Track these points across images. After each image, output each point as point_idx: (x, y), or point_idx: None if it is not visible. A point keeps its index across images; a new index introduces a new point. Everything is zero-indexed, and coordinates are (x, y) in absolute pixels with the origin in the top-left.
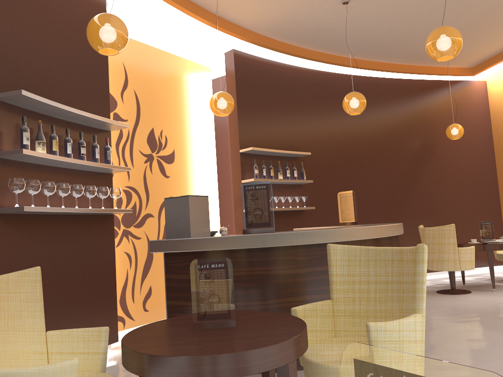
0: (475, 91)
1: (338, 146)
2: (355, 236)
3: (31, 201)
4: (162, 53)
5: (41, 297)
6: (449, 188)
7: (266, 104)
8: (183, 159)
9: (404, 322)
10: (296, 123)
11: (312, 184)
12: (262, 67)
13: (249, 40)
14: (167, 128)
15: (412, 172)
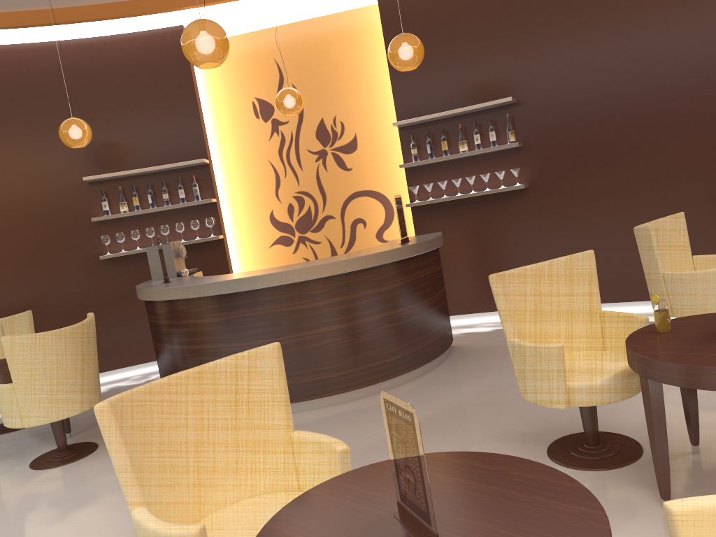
0: None
1: (604, 57)
2: (181, 295)
3: (134, 244)
4: (325, 19)
5: (29, 327)
6: None
7: (443, 38)
8: (371, 142)
9: None
10: (505, 47)
11: (544, 142)
12: None
13: None
14: (343, 112)
15: None
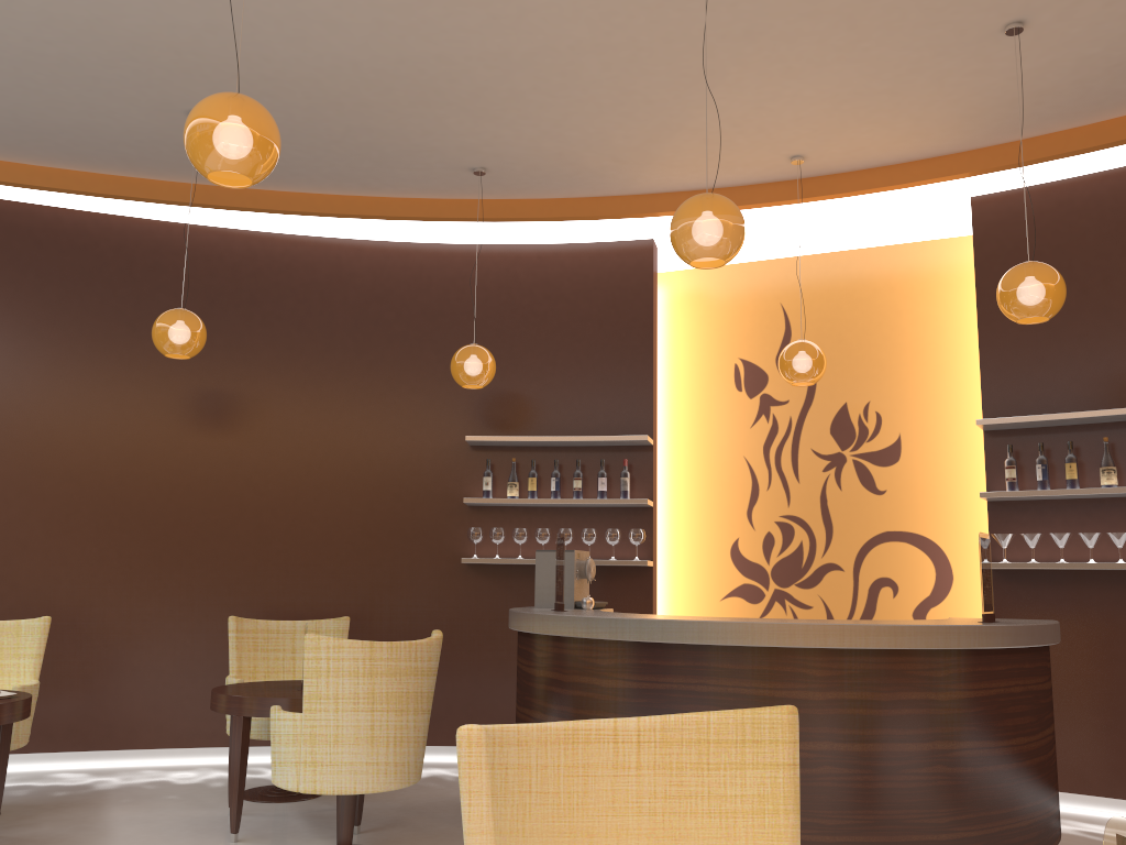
0: None
1: None
2: (581, 631)
3: (514, 550)
4: (873, 252)
5: None
6: None
7: (1086, 291)
8: (926, 453)
9: (278, 713)
10: None
11: None
12: (1072, 203)
13: (974, 171)
14: (883, 397)
15: None
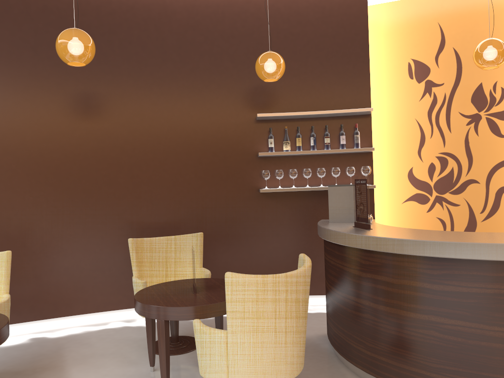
0: None
1: None
2: (415, 251)
3: (288, 182)
4: None
5: (198, 249)
6: None
7: None
8: None
9: (204, 329)
10: None
11: None
12: None
13: None
14: None
15: None
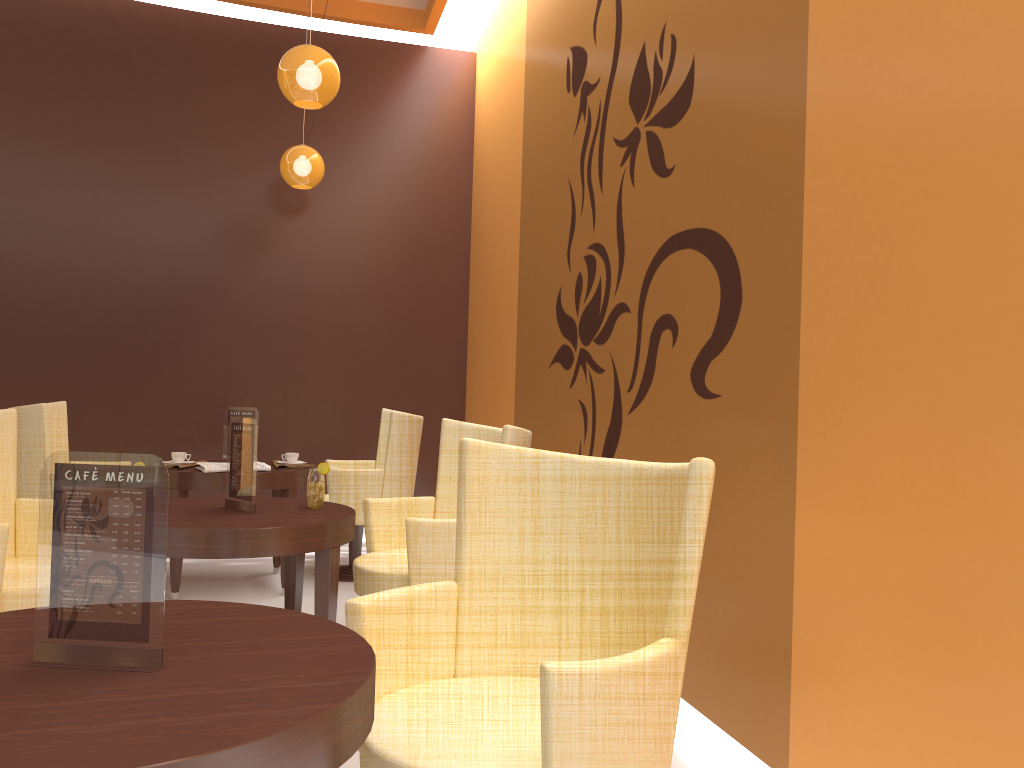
0: (441, 77)
1: None
2: None
3: None
4: None
5: None
6: (322, 320)
7: None
8: None
9: None
10: None
11: None
12: None
13: None
14: None
15: (211, 267)
